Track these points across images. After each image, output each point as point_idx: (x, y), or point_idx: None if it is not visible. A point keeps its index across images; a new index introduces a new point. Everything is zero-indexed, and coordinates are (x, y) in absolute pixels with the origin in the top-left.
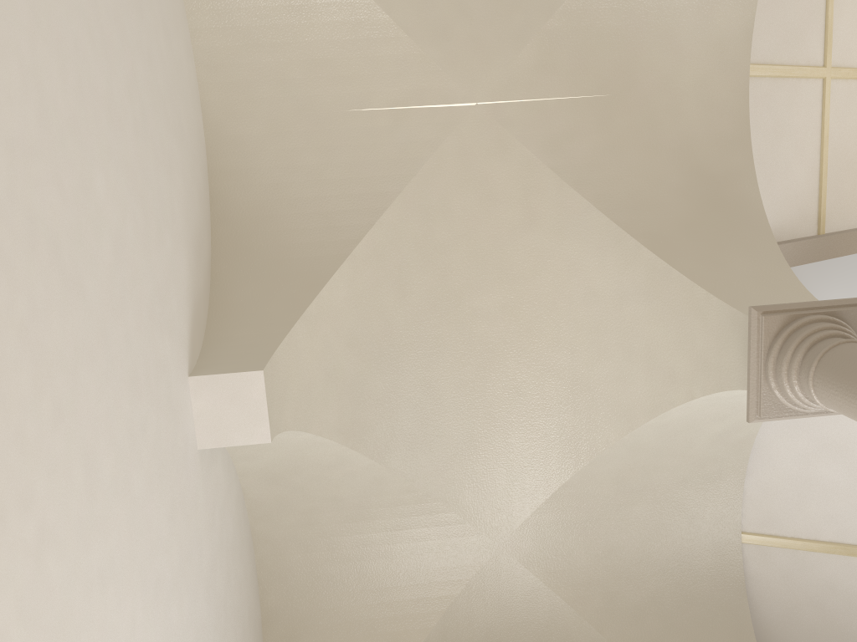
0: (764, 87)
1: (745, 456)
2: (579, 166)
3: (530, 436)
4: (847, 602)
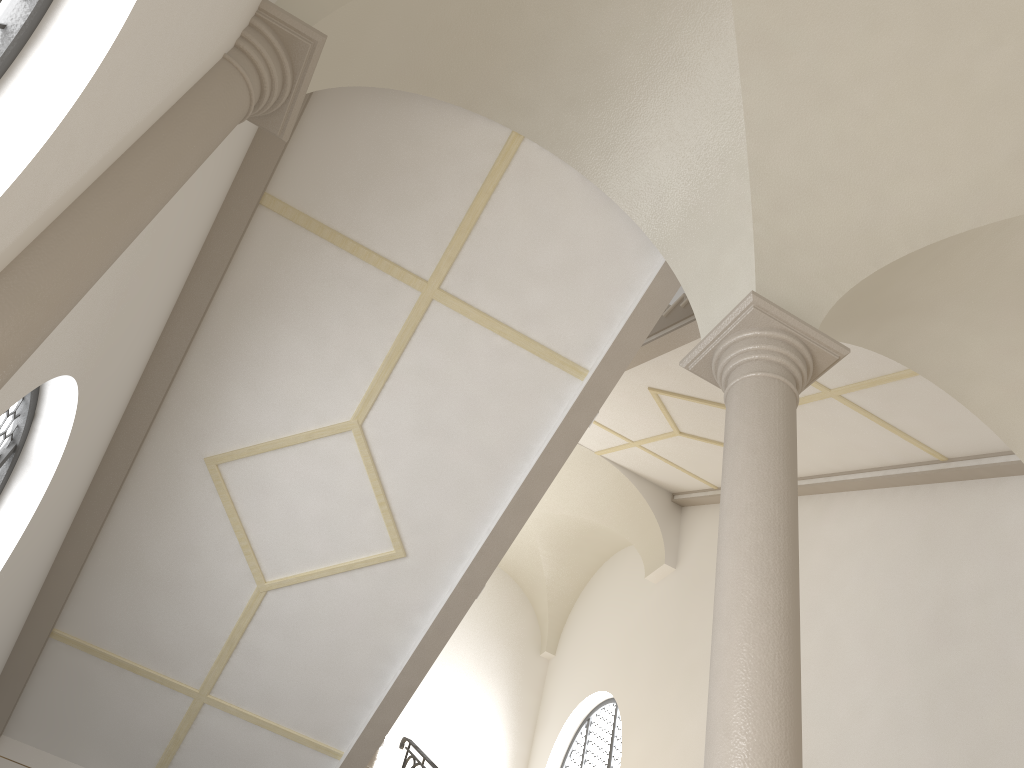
0: (886, 368)
1: (611, 193)
2: (1014, 233)
3: (812, 4)
4: (408, 199)
